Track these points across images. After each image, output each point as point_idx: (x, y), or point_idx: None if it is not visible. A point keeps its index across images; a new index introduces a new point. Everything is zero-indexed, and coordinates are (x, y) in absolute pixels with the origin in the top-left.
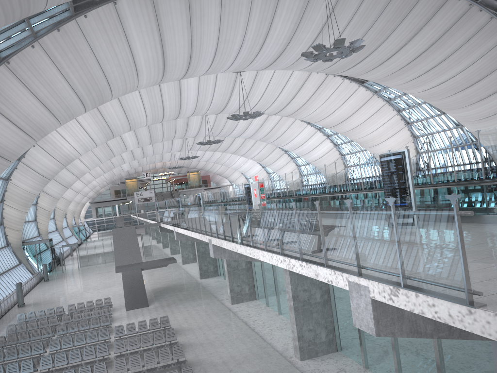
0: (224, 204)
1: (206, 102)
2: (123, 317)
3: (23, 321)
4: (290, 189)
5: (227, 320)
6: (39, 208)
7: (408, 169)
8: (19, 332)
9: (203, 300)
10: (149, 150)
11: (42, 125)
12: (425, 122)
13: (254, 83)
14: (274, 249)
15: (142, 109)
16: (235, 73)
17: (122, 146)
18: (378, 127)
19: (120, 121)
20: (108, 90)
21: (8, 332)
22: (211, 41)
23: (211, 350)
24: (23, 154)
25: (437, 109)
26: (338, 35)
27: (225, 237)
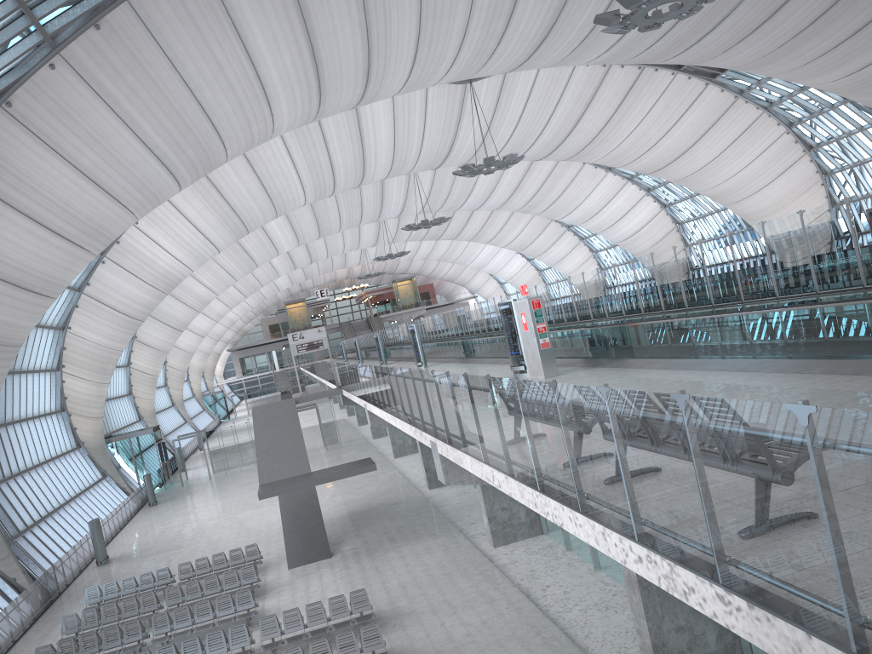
0: (462, 342)
1: (411, 148)
2: (283, 584)
3: (96, 601)
4: (596, 305)
5: (489, 588)
6: (134, 371)
7: None
8: (86, 628)
9: (437, 539)
10: (320, 249)
11: (99, 222)
12: (846, 142)
13: (500, 102)
14: (613, 519)
15: (293, 173)
16: (461, 86)
17: (268, 247)
18: (750, 163)
19: (255, 200)
20: (216, 141)
21: (66, 631)
22: (406, 18)
23: None
24: (85, 280)
25: (871, 112)
26: None
27: (466, 446)
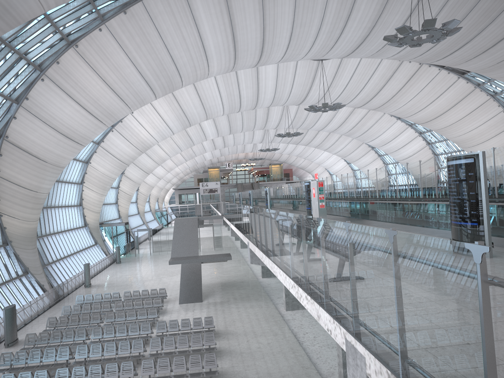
0: (290, 201)
1: (284, 92)
2: (174, 310)
3: (80, 302)
4: (358, 190)
5: (276, 328)
6: (120, 191)
7: (482, 178)
8: (74, 314)
9: (258, 302)
10: (230, 140)
11: (112, 110)
12: None
13: (337, 73)
14: (287, 270)
15: (218, 97)
16: (316, 61)
17: (201, 135)
18: (479, 126)
19: (196, 109)
20: (177, 76)
21: (63, 313)
22: (285, 24)
23: (249, 362)
24: (102, 139)
25: None
26: (432, 17)
27: (256, 243)
